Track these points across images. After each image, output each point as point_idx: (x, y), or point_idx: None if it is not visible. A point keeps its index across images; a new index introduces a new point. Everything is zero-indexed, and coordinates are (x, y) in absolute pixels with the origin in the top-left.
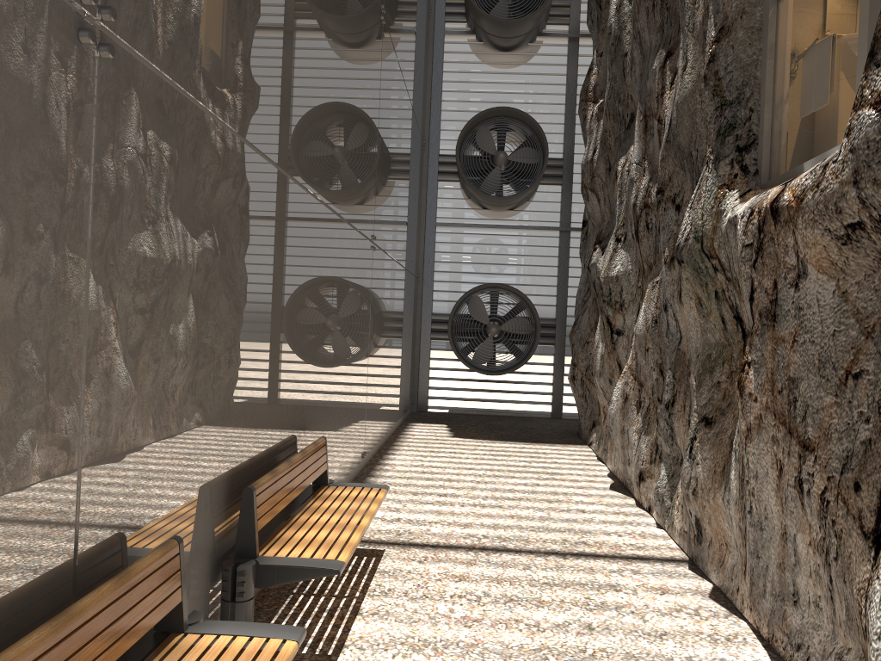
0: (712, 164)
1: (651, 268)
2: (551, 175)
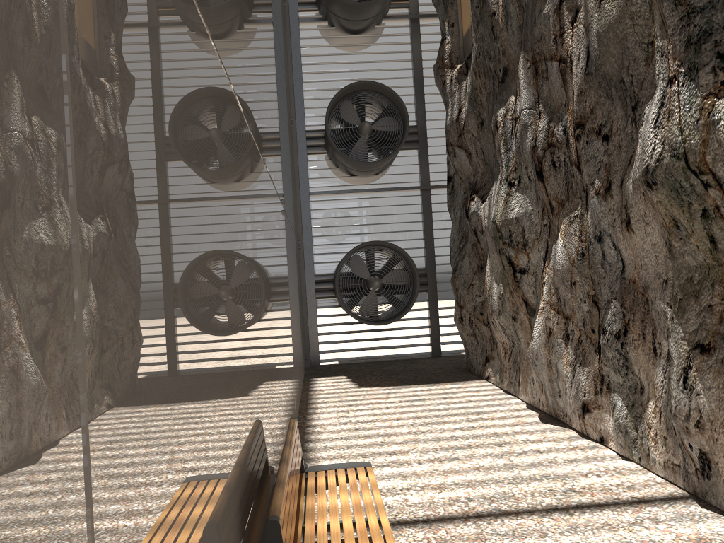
0: (685, 77)
1: (563, 205)
2: (407, 141)
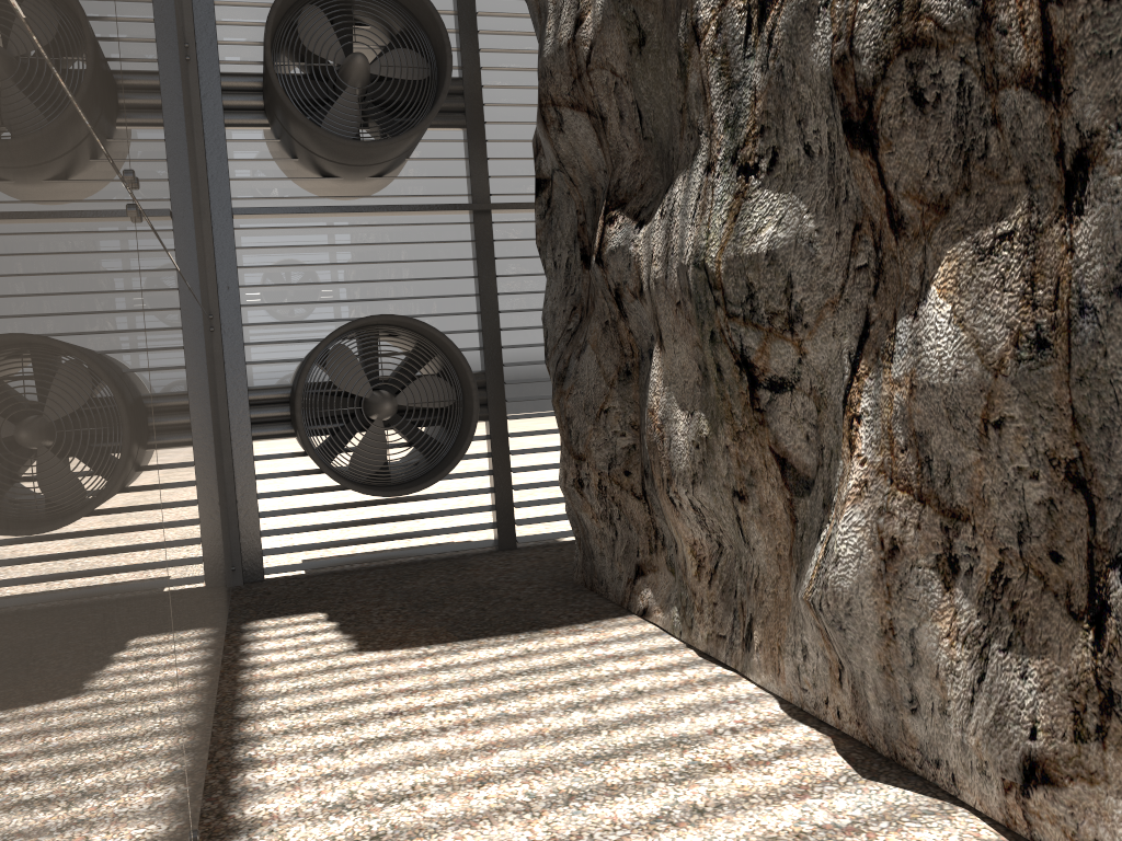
0: None
1: (945, 209)
2: (443, 109)
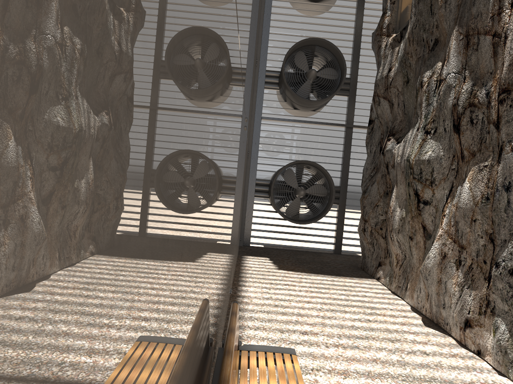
0: None
1: (474, 155)
2: (341, 88)
